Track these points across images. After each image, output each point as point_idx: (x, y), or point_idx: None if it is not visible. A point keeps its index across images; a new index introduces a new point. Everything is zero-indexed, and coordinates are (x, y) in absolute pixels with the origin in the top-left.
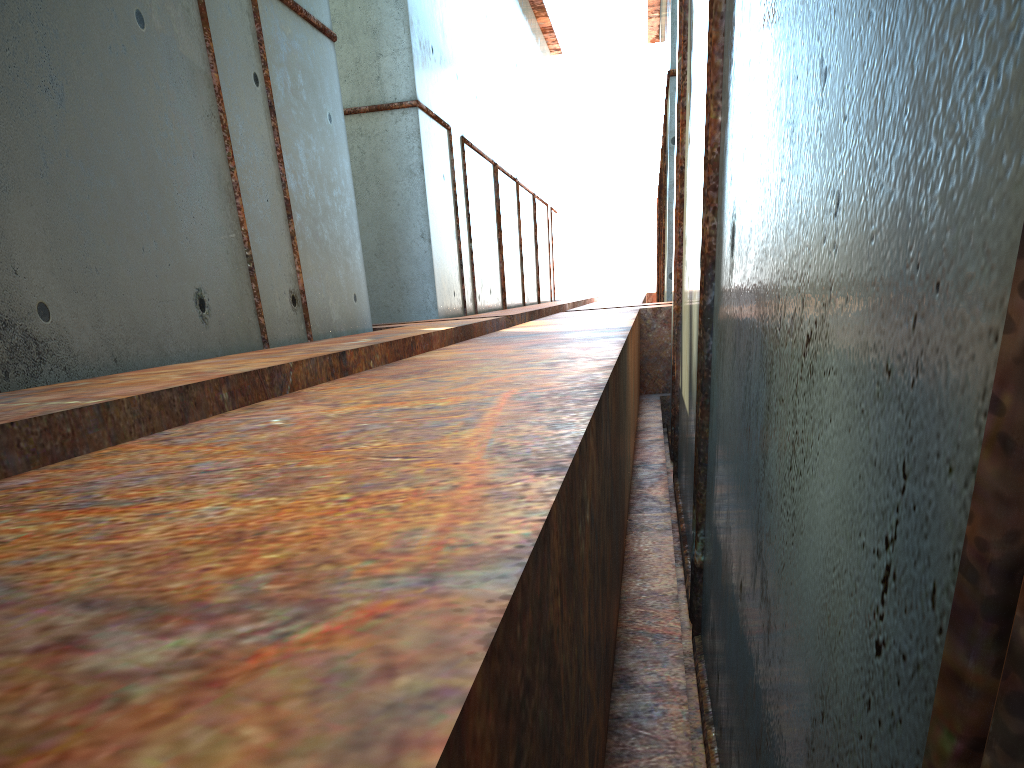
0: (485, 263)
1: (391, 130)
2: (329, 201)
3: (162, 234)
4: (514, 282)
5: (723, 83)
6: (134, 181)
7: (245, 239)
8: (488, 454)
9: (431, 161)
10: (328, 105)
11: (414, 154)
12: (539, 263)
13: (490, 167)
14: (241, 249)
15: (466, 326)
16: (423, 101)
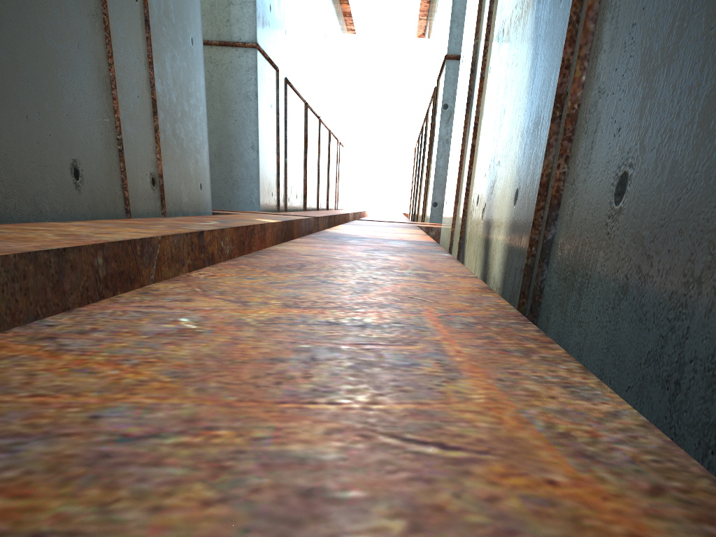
0: (294, 175)
1: (235, 62)
2: (187, 107)
3: (45, 107)
4: (312, 192)
5: (594, 46)
6: (23, 56)
7: (117, 125)
8: (571, 458)
9: (263, 92)
10: (191, 31)
11: (251, 84)
12: (329, 181)
13: (303, 105)
14: (113, 133)
15: (289, 221)
16: (261, 45)
